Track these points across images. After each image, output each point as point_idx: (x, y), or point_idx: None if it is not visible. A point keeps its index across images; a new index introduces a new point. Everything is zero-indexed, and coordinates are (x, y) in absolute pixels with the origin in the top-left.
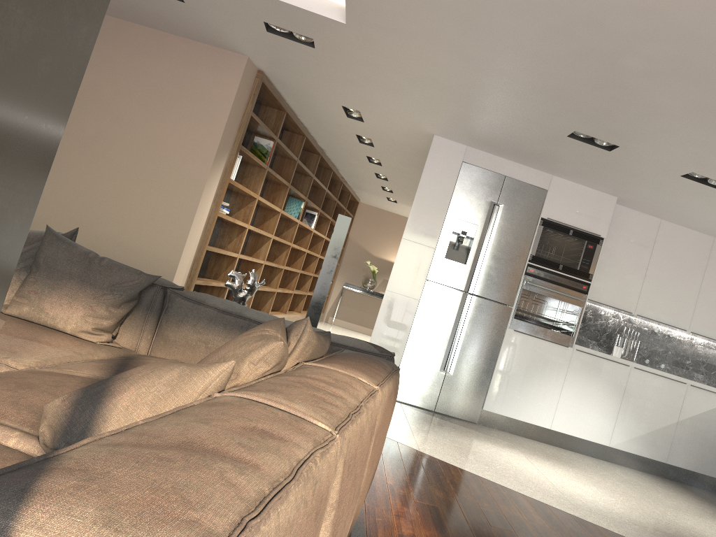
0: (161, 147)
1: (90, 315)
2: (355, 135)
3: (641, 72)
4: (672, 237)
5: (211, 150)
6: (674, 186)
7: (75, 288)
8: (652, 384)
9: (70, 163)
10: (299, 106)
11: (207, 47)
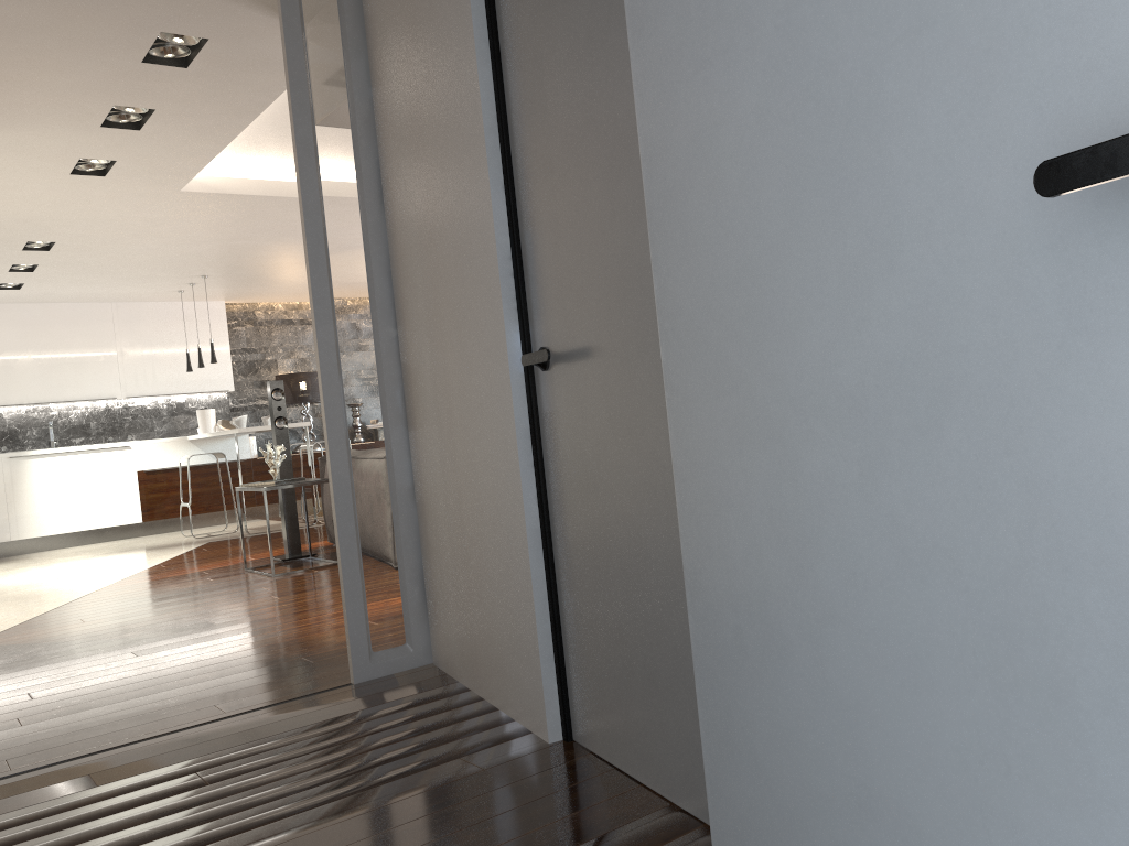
0: None
1: None
2: None
3: (230, 244)
4: None
5: None
6: None
7: None
8: None
9: None
10: None
11: None
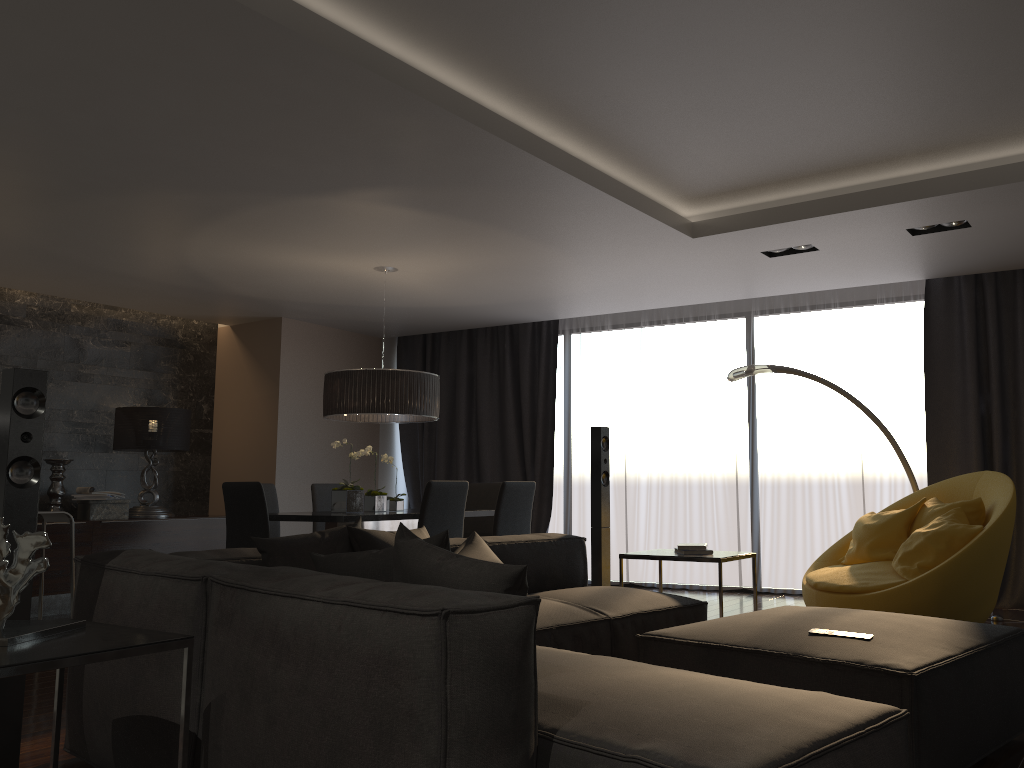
0: None
1: None
2: None
3: None
4: None
5: None
6: None
7: None
8: None
9: None
10: None
11: None
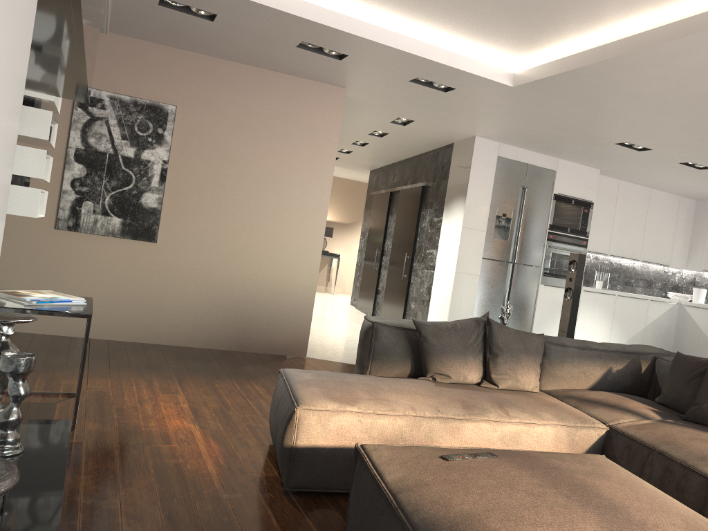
0: (279, 182)
1: (536, 375)
2: (372, 131)
3: None
4: (627, 192)
5: (327, 180)
6: (663, 166)
7: (526, 359)
8: (629, 305)
9: (191, 208)
10: None
11: (306, 81)
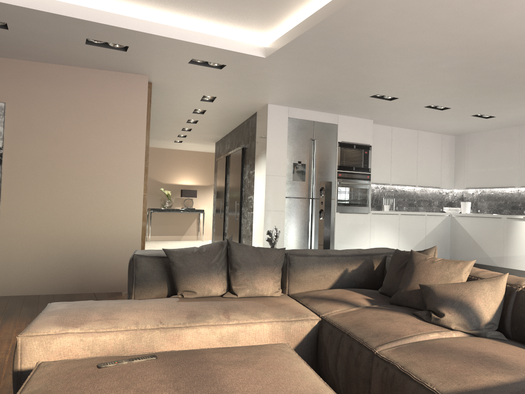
0: (101, 155)
1: (275, 282)
2: (193, 109)
3: (444, 69)
4: (399, 135)
5: (141, 148)
6: (415, 111)
7: (263, 269)
8: (410, 220)
9: (27, 183)
10: (159, 98)
11: (114, 73)
